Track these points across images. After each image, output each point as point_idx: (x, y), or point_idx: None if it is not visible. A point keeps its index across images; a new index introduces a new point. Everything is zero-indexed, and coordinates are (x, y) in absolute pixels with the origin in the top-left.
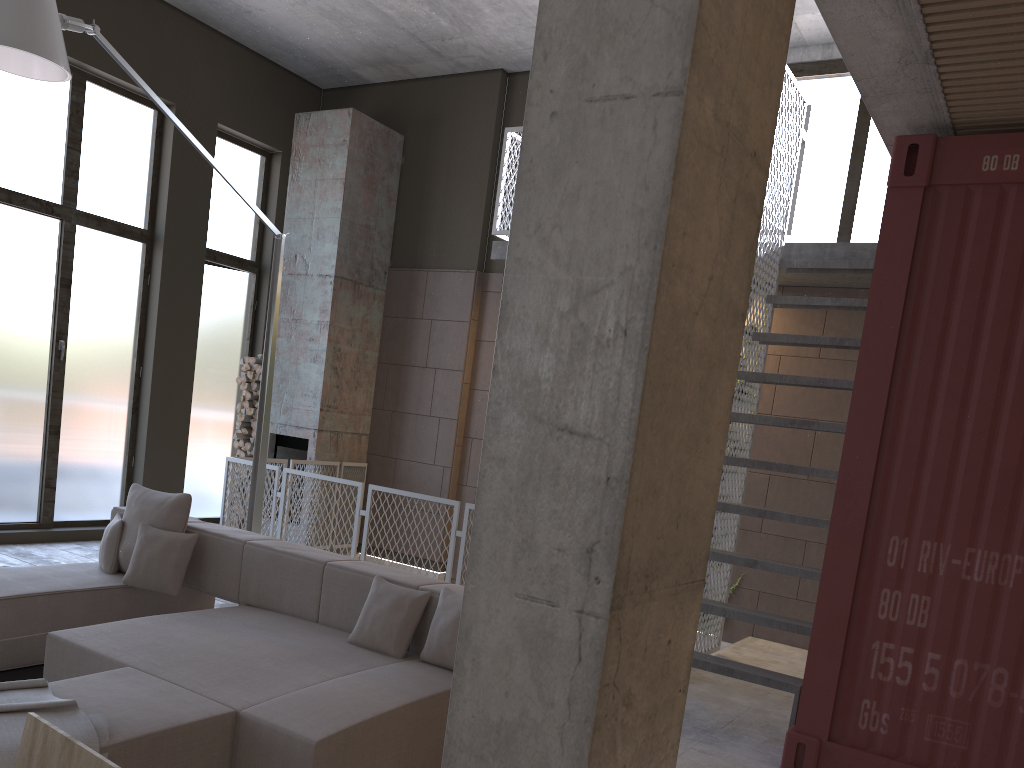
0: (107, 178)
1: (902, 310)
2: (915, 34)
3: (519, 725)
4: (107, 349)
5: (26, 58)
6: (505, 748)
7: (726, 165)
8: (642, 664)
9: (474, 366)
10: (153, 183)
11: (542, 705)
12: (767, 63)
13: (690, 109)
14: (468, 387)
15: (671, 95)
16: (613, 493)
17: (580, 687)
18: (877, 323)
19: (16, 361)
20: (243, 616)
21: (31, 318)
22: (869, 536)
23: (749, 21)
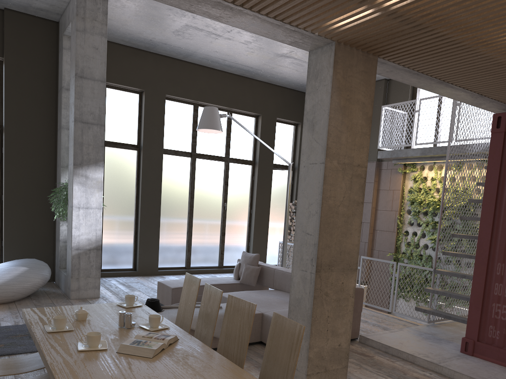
0: (239, 145)
1: (498, 178)
2: (469, 92)
3: (301, 298)
4: (240, 204)
5: (211, 130)
6: (299, 304)
7: (345, 171)
8: (331, 286)
9: (376, 200)
10: (254, 143)
11: (305, 293)
12: (360, 144)
13: (327, 165)
14: (374, 209)
15: (322, 163)
16: (315, 247)
17: (311, 289)
18: (489, 183)
19: (211, 211)
20: (272, 292)
21: (216, 196)
22: (490, 263)
23: (349, 139)
